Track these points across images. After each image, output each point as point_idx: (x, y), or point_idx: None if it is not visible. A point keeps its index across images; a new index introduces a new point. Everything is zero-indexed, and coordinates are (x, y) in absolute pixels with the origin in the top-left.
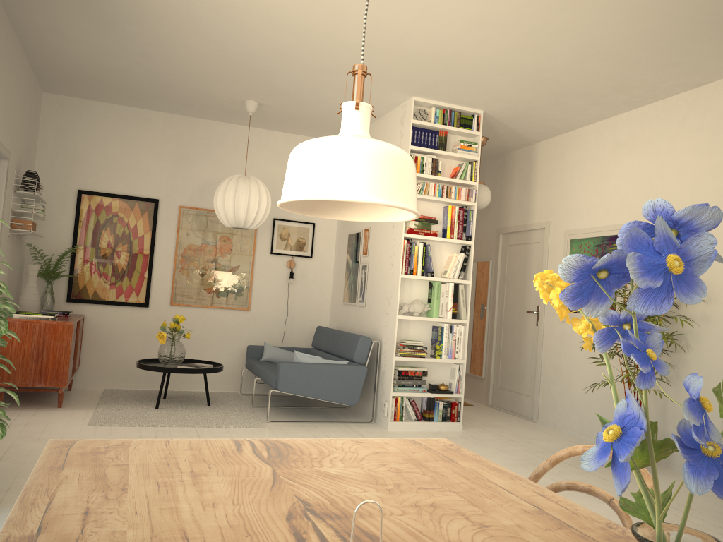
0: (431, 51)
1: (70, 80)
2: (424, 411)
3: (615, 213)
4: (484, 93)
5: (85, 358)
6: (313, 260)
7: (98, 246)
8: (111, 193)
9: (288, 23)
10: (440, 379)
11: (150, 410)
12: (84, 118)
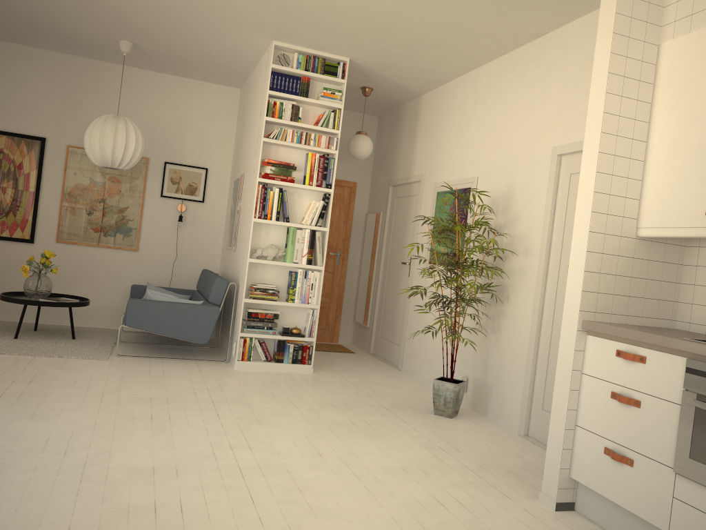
0: None
1: None
2: (275, 353)
3: (470, 166)
4: (338, 39)
5: None
6: (205, 205)
7: None
8: None
9: None
10: (295, 323)
11: (6, 339)
12: None
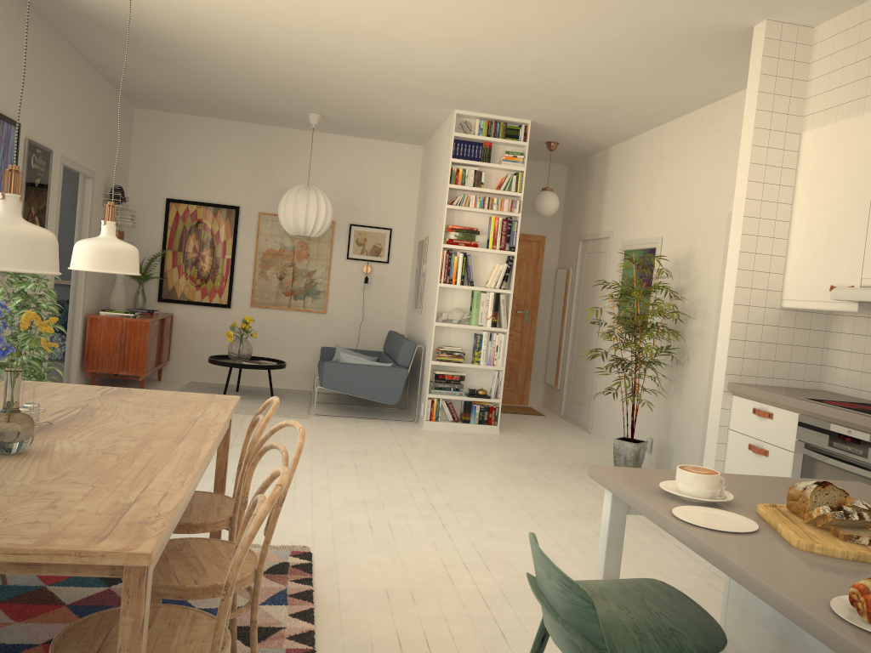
0: (440, 76)
1: (152, 99)
2: (462, 414)
3: (655, 225)
4: (519, 107)
5: (174, 352)
6: (389, 266)
7: (185, 251)
8: (196, 200)
9: (305, 59)
10: (481, 384)
11: None
12: (171, 131)
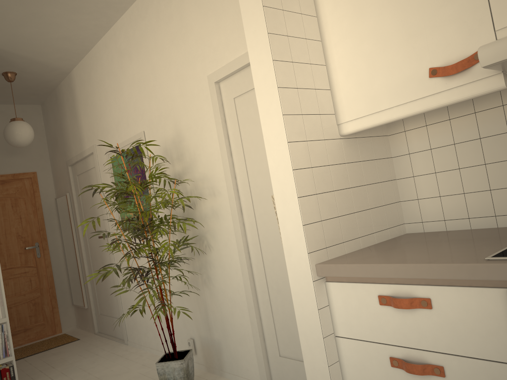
0: None
1: None
2: None
3: (134, 123)
4: None
5: None
6: None
7: None
8: None
9: None
10: None
11: None
12: None
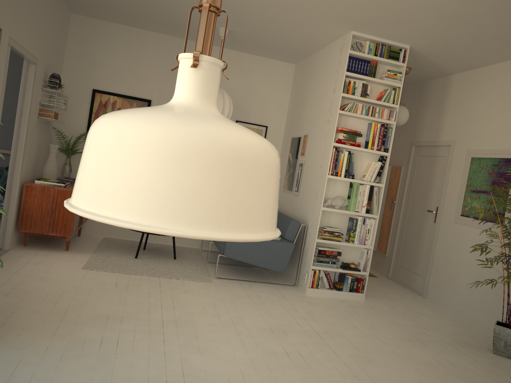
0: None
1: (88, 4)
2: (336, 282)
3: None
4: (412, 31)
5: None
6: None
7: None
8: (117, 93)
9: None
10: (351, 258)
11: (130, 259)
12: (100, 35)
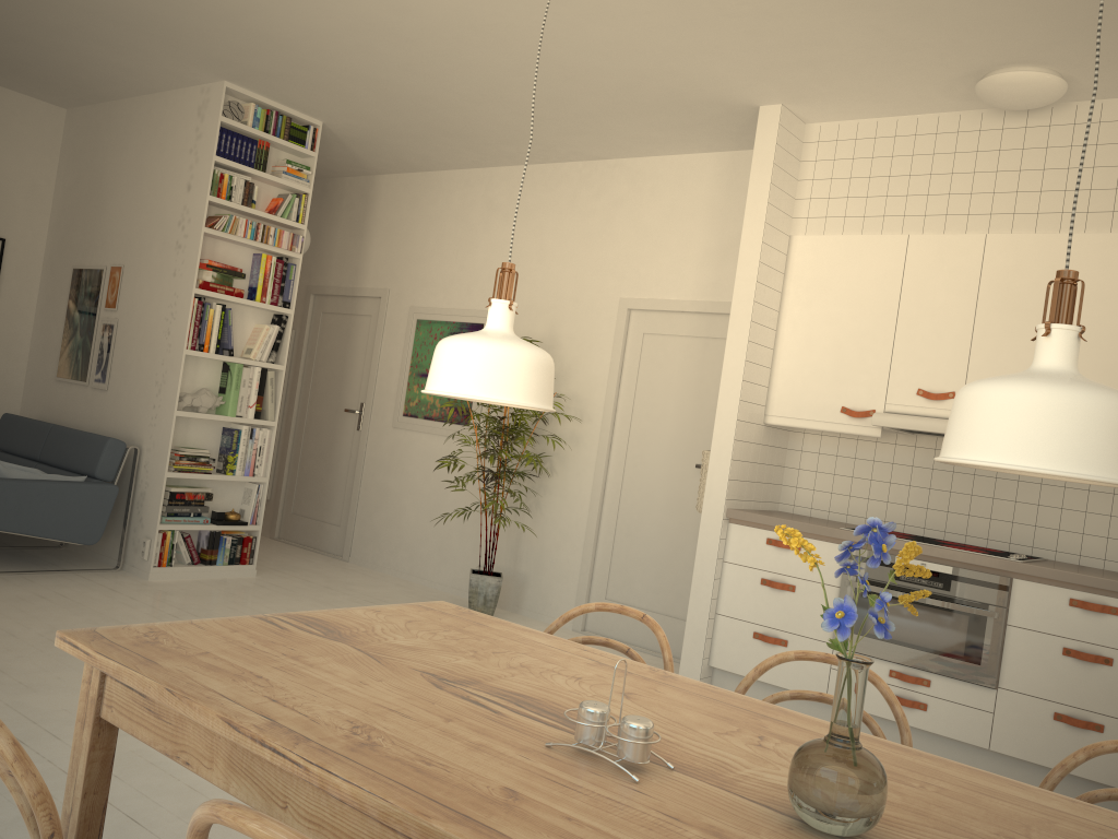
0: (283, 37)
1: None
2: (204, 551)
3: (480, 295)
4: (335, 103)
5: None
6: None
7: None
8: None
9: None
10: (228, 504)
11: None
12: None
